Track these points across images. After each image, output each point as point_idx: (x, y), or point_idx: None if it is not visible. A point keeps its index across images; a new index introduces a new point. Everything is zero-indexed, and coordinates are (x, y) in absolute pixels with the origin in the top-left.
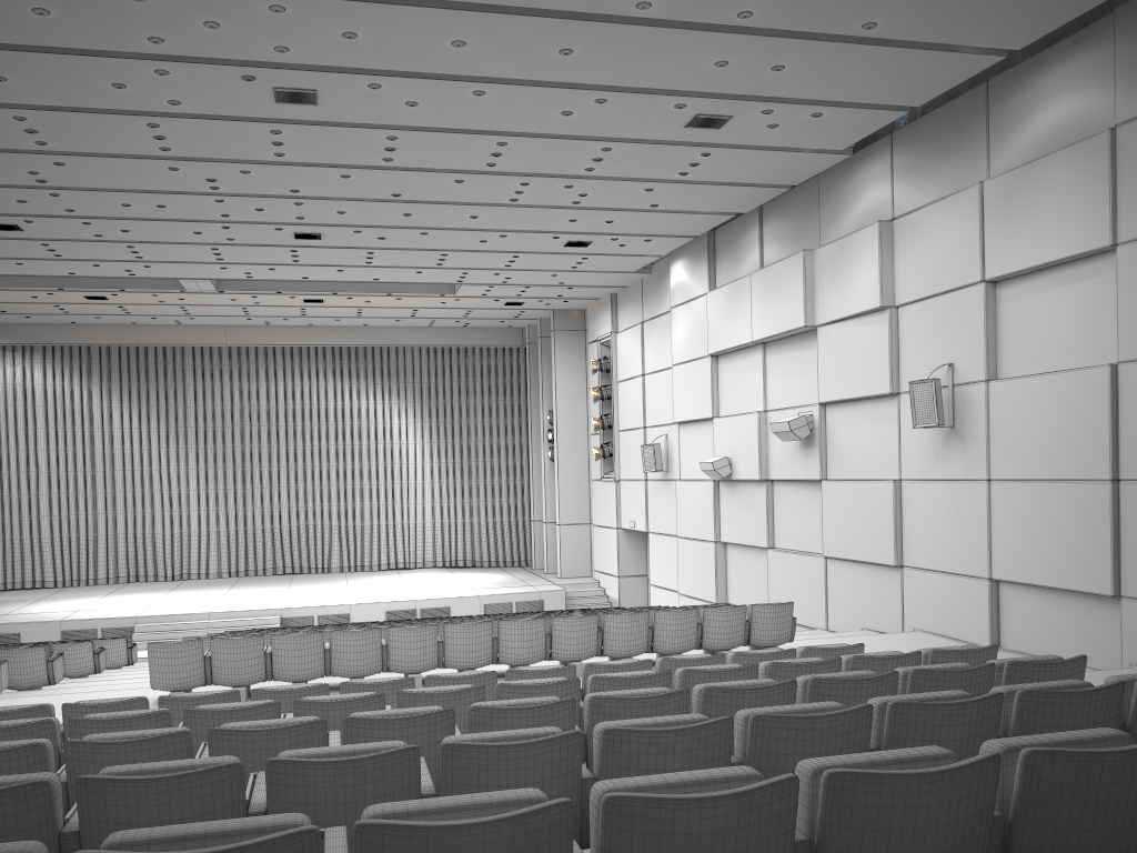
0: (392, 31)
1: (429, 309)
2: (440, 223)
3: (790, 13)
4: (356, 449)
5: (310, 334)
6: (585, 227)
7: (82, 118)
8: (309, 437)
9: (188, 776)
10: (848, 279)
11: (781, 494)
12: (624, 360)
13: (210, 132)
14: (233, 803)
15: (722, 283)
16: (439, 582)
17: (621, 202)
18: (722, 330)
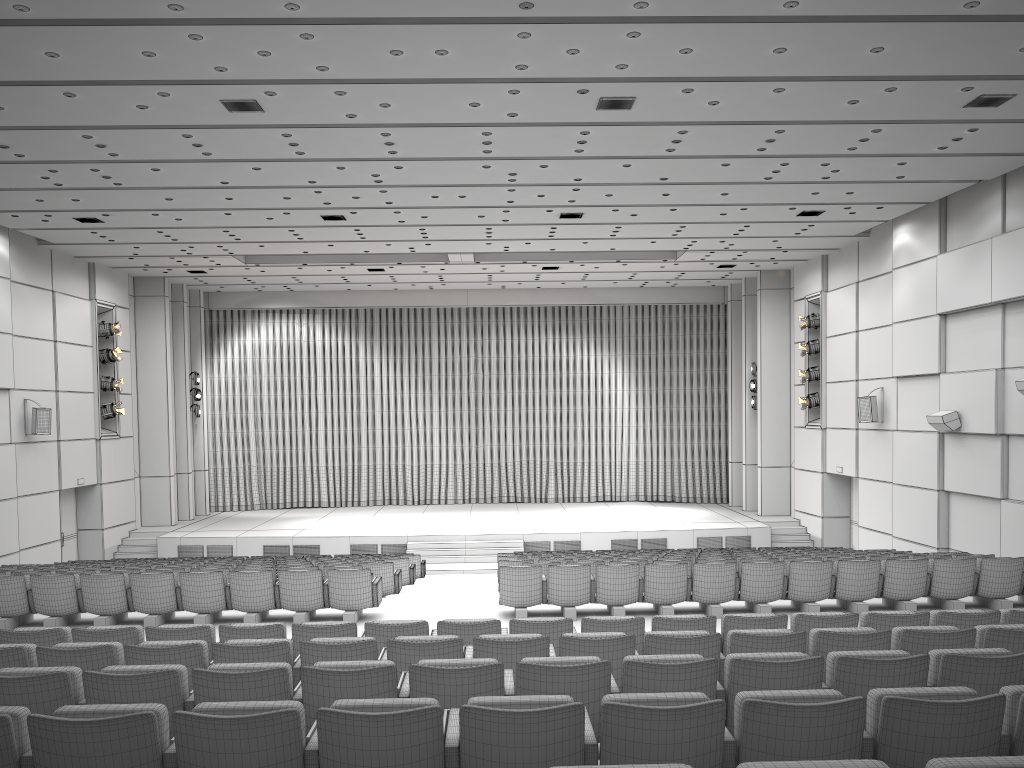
0: (724, 45)
1: (647, 272)
2: (691, 201)
3: None
4: (571, 395)
5: (537, 296)
6: (824, 198)
7: (433, 131)
8: (531, 384)
9: (832, 706)
10: None
11: (1018, 448)
12: (835, 317)
13: (530, 136)
14: (857, 729)
15: (954, 246)
16: (648, 515)
17: (868, 176)
18: (954, 291)
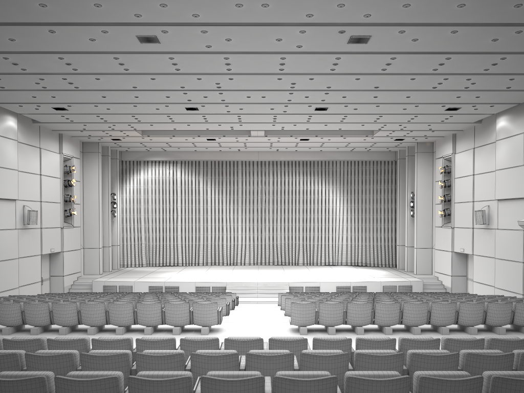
0: (429, 1)
1: (355, 142)
2: (388, 101)
3: None
4: (312, 208)
5: (295, 155)
6: (462, 100)
7: (253, 56)
8: (290, 202)
9: None
10: None
11: None
12: (460, 167)
13: (306, 60)
14: None
15: None
16: (354, 273)
17: (491, 86)
18: None
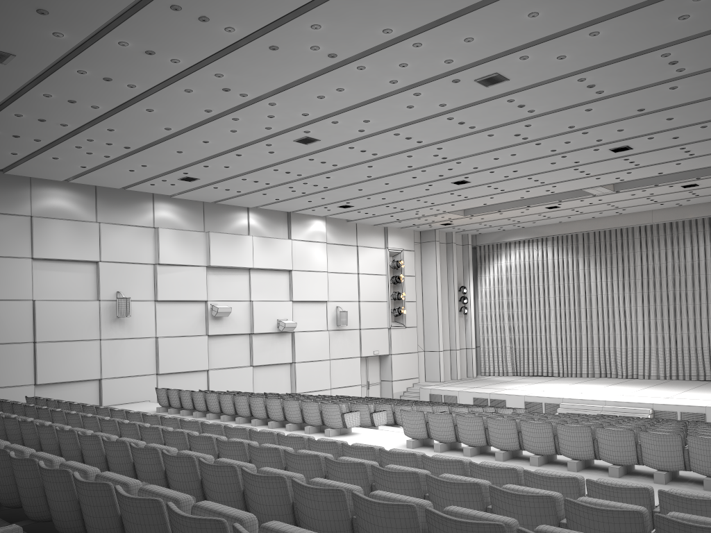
0: (486, 27)
1: None
2: (705, 117)
3: None
4: None
5: None
6: None
7: (418, 125)
8: None
9: None
10: None
11: None
12: None
13: (479, 112)
14: (6, 466)
15: None
16: None
17: None
18: None
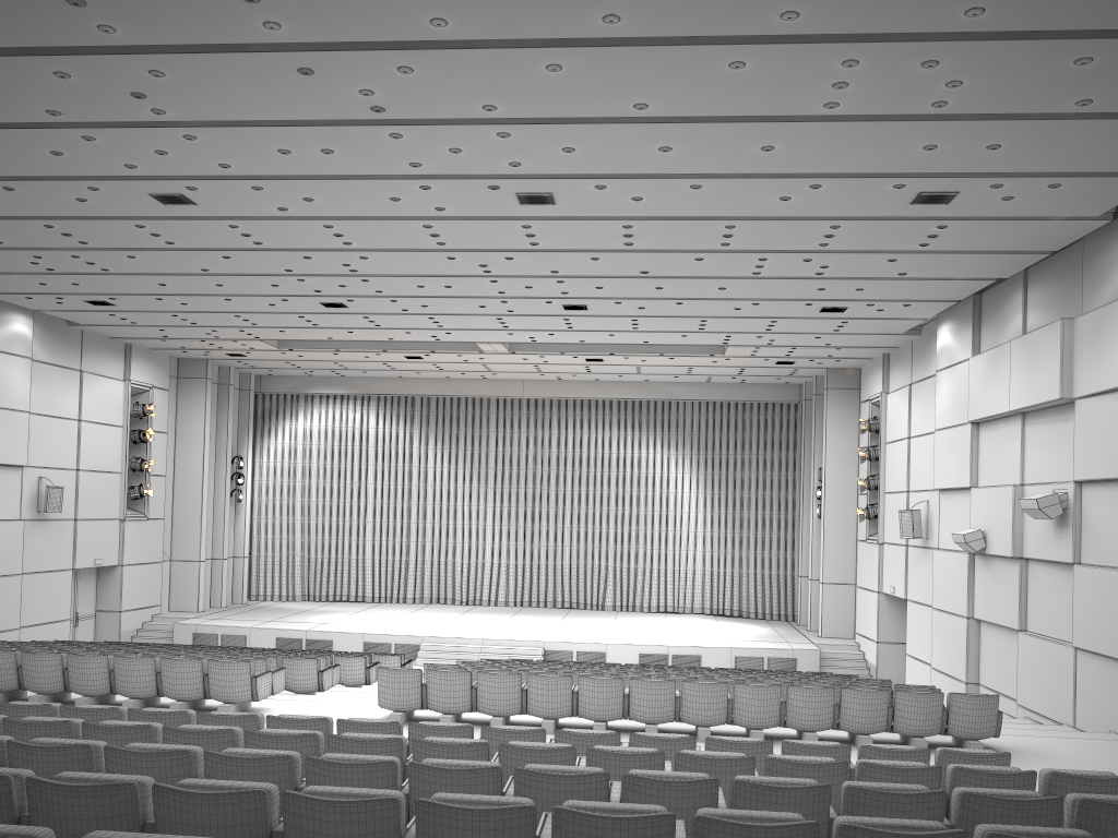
0: (603, 144)
1: (702, 367)
2: (691, 294)
3: (988, 99)
4: (634, 495)
5: (596, 388)
6: (836, 294)
7: (373, 224)
8: (592, 482)
9: (223, 795)
10: (1107, 350)
11: (1035, 574)
12: (892, 421)
13: (473, 229)
14: (257, 821)
15: (986, 348)
16: (698, 629)
17: (866, 272)
18: (981, 397)
